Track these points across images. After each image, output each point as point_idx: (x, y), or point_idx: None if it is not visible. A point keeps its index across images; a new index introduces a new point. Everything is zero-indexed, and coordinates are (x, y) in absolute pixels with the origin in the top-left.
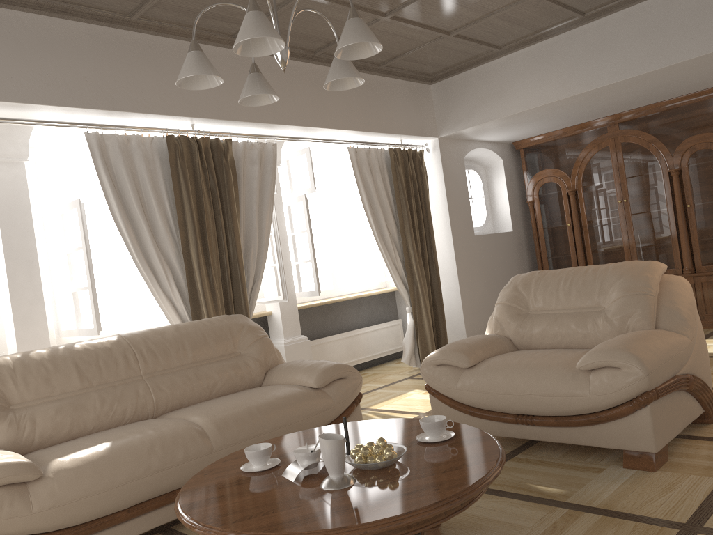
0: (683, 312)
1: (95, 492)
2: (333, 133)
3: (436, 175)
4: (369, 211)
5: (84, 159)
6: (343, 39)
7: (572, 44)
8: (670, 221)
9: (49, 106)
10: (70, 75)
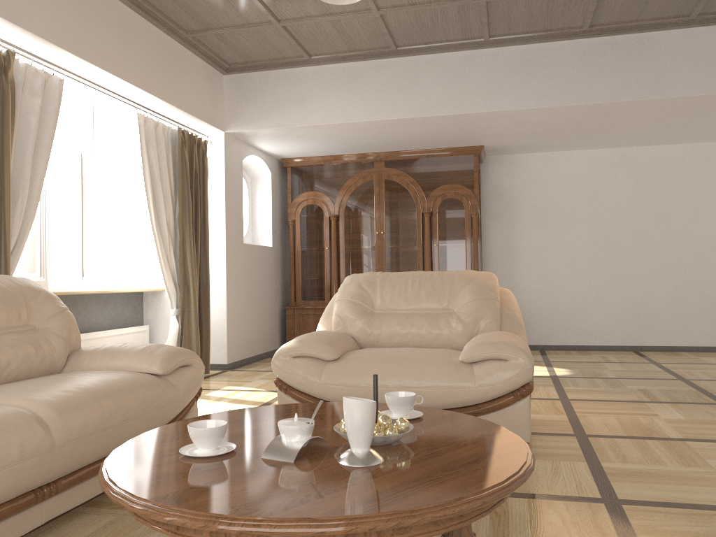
0: (519, 319)
1: None
2: (128, 91)
3: (216, 171)
4: (150, 192)
5: None
6: None
7: (379, 72)
8: (418, 257)
9: None
10: None
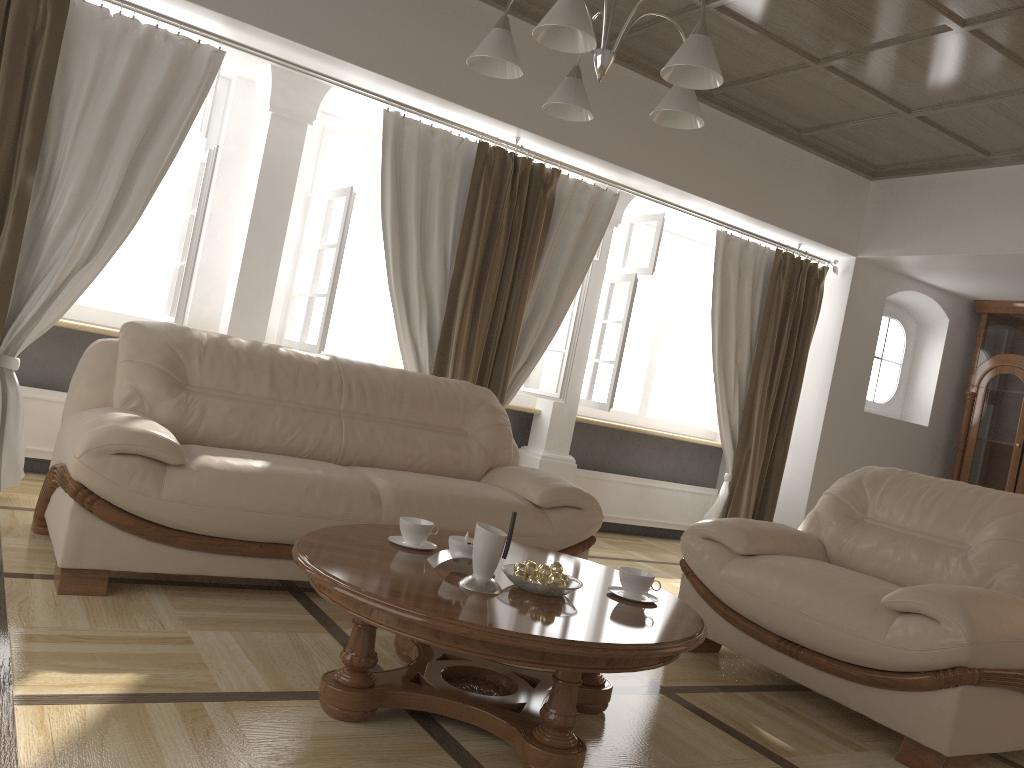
0: None
1: (231, 506)
2: (703, 205)
3: (834, 309)
4: (717, 324)
5: (380, 144)
6: (675, 57)
7: None
8: None
9: (352, 65)
10: (389, 35)
